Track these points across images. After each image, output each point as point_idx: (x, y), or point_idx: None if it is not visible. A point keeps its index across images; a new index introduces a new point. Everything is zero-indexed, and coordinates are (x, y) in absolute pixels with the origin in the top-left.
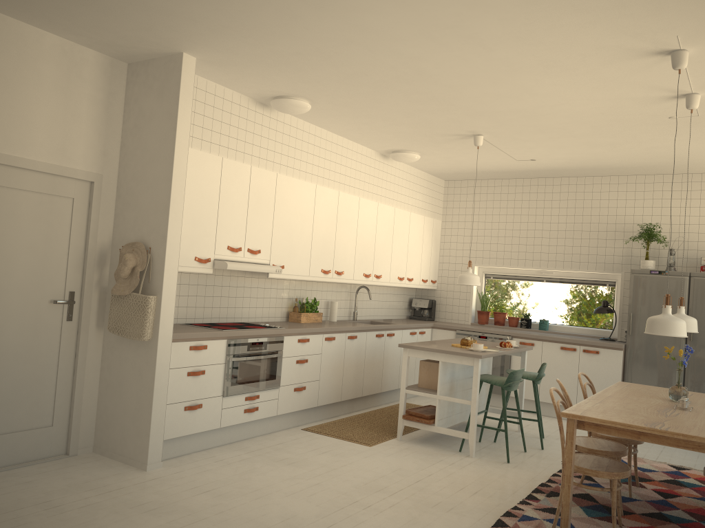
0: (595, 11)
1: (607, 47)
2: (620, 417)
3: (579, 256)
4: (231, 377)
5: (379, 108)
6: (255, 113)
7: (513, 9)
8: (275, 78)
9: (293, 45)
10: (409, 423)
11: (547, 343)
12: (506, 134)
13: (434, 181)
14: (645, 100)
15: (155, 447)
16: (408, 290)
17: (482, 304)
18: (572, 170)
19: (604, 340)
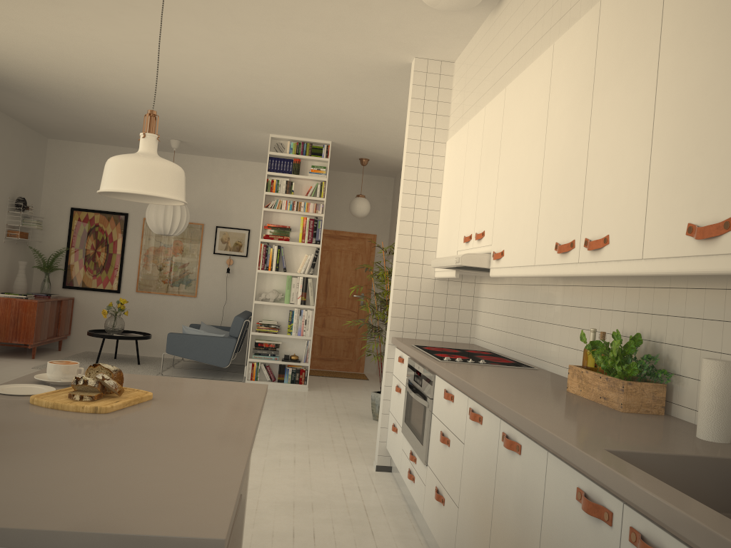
0: None
1: None
2: None
3: None
4: (405, 409)
5: None
6: (494, 25)
7: (73, 3)
8: (389, 19)
9: (298, 36)
10: None
11: None
12: None
13: None
14: None
15: (377, 447)
16: None
17: None
18: None
19: None
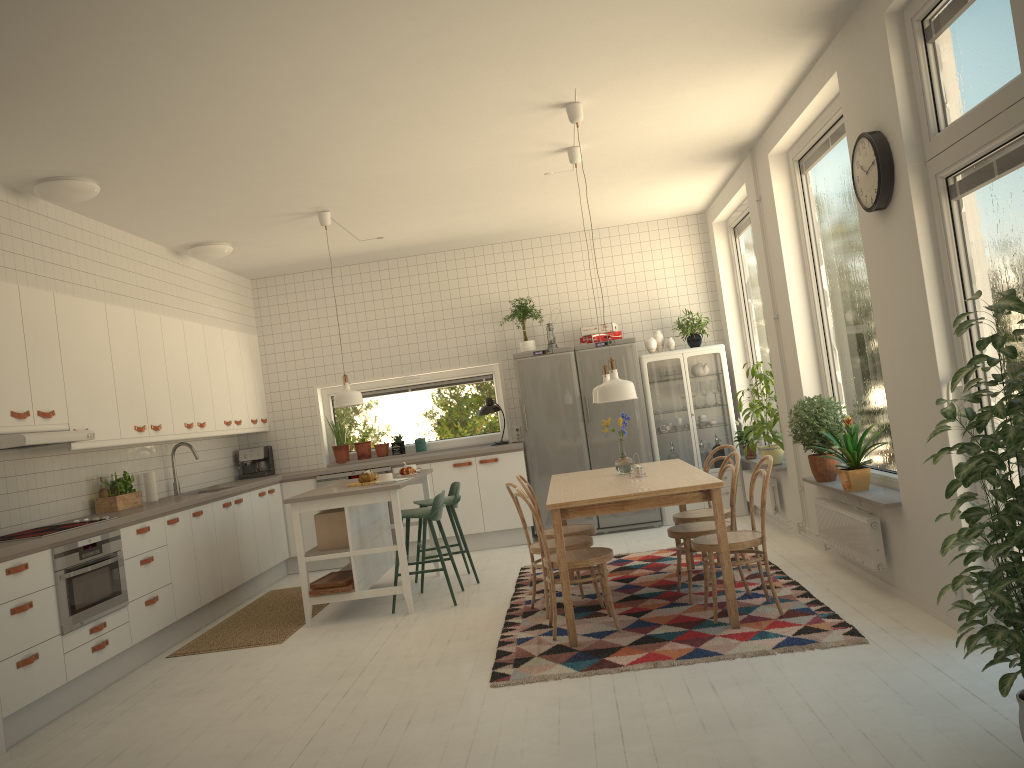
0: (507, 64)
1: (507, 101)
2: (601, 494)
3: (447, 351)
4: (68, 603)
5: (201, 186)
6: (8, 206)
7: (424, 61)
8: (59, 151)
9: (116, 105)
10: (320, 600)
11: (437, 463)
12: (359, 207)
13: (239, 281)
14: (527, 156)
15: None
16: (230, 440)
17: (337, 436)
18: (422, 246)
19: (497, 445)
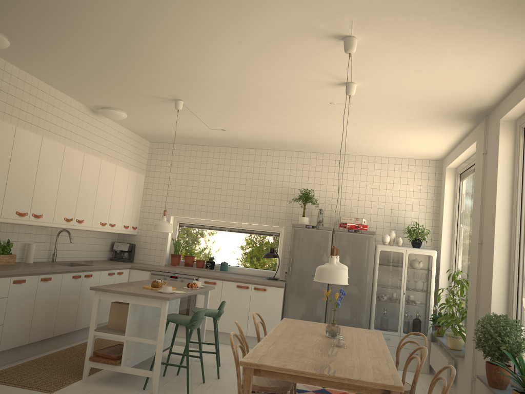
0: None
1: (295, 22)
2: (293, 362)
3: (254, 212)
4: None
5: (84, 58)
6: None
7: None
8: None
9: None
10: (96, 365)
11: (226, 282)
12: (203, 102)
13: (141, 141)
14: (316, 83)
15: None
16: (111, 234)
17: (176, 248)
18: (252, 143)
19: (270, 279)
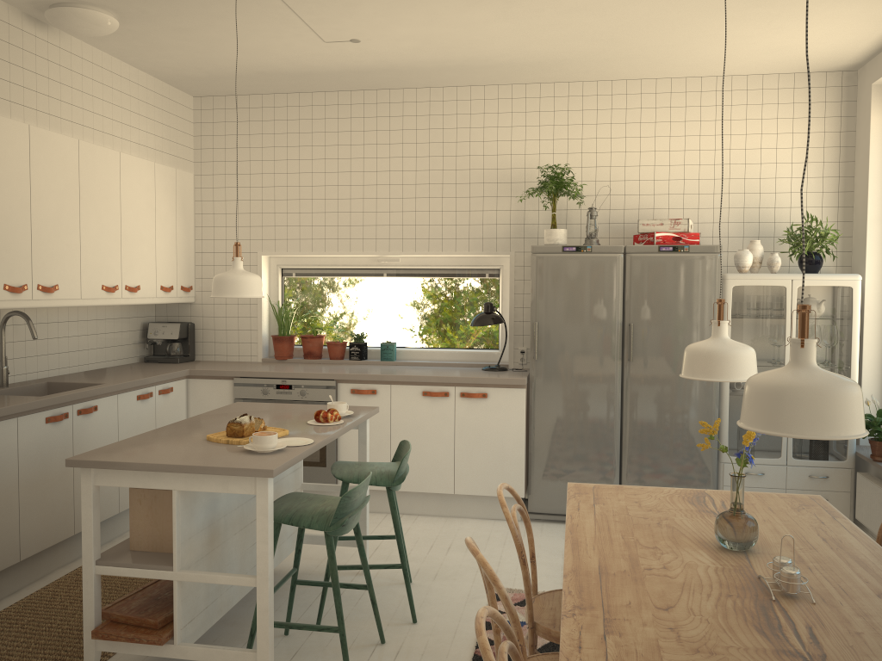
0: None
1: None
2: None
3: (441, 229)
4: None
5: None
6: None
7: None
8: None
9: None
10: (114, 645)
11: (400, 387)
12: None
13: (171, 95)
14: None
15: None
16: (139, 308)
17: (281, 323)
18: (424, 72)
19: (490, 371)
